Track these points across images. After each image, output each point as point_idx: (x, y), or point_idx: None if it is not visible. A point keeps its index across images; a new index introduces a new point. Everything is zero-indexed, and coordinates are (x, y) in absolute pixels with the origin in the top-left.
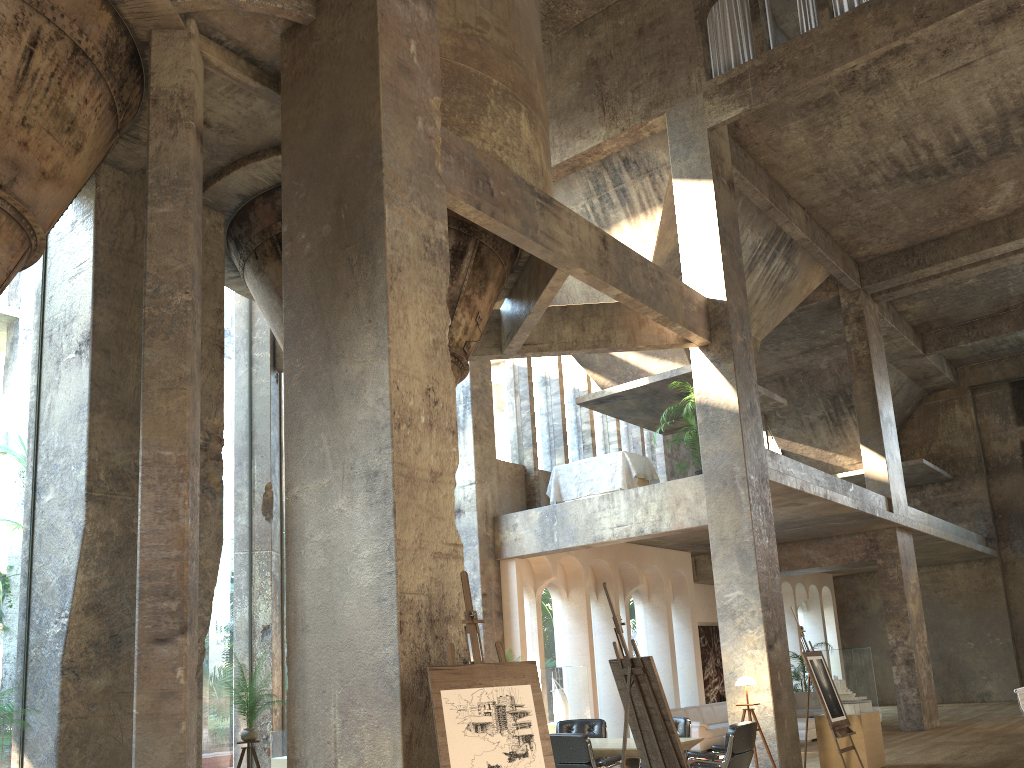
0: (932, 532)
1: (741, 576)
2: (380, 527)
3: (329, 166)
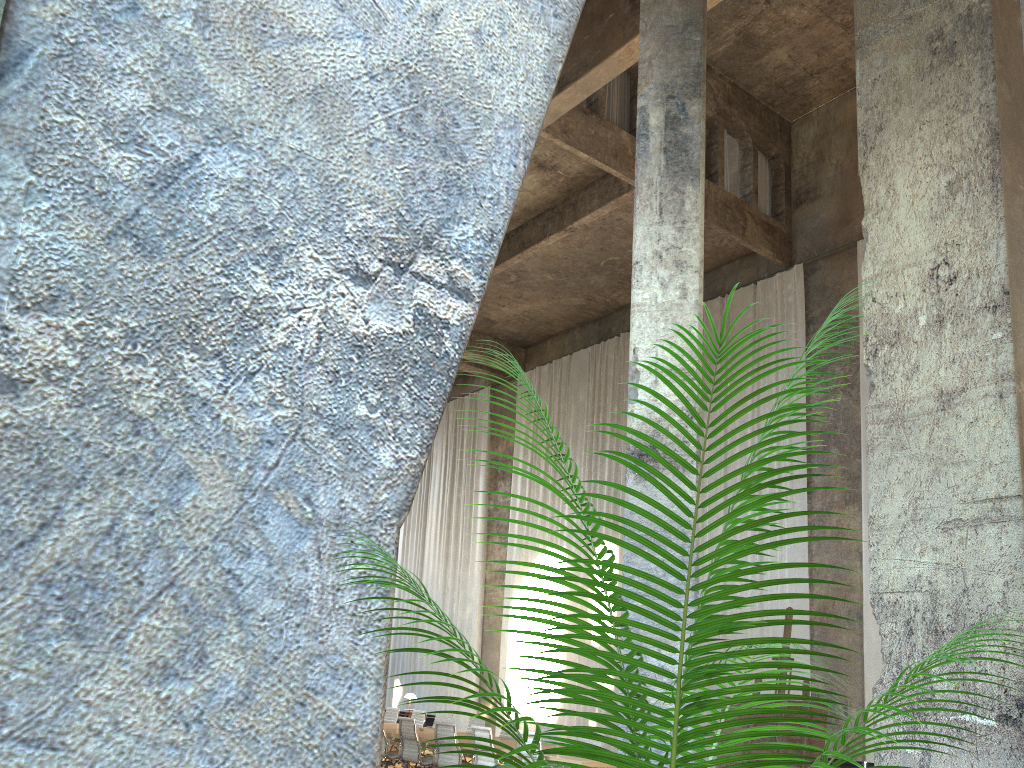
0: None
1: None
2: None
3: None
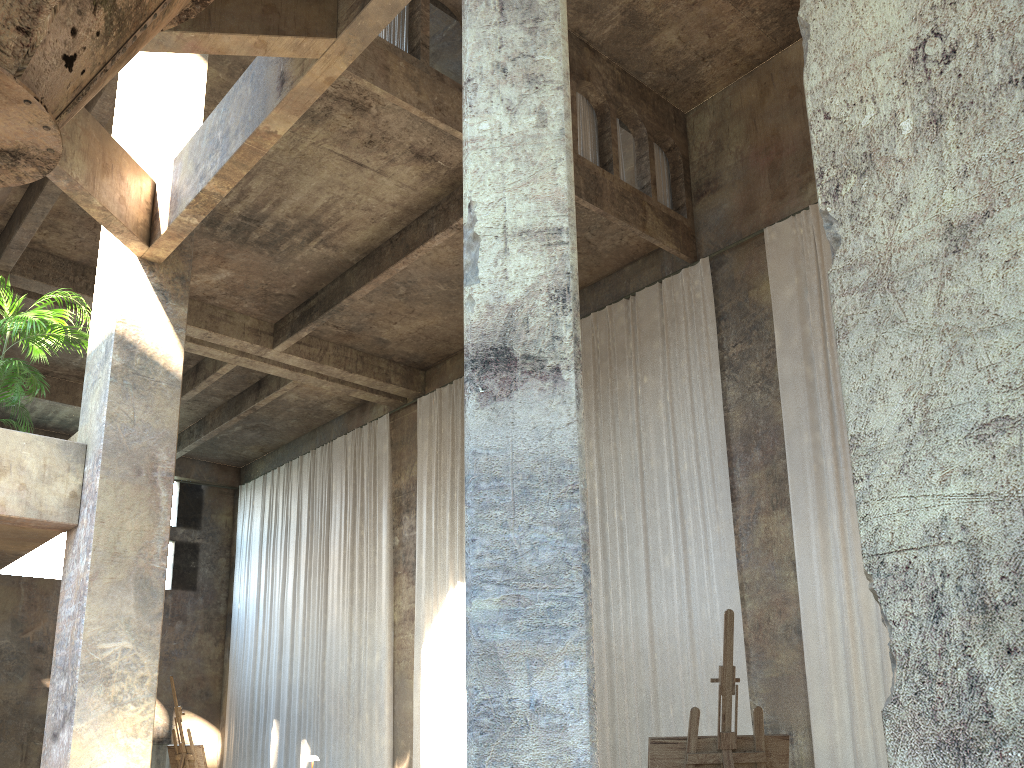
0: None
1: (135, 619)
2: None
3: None
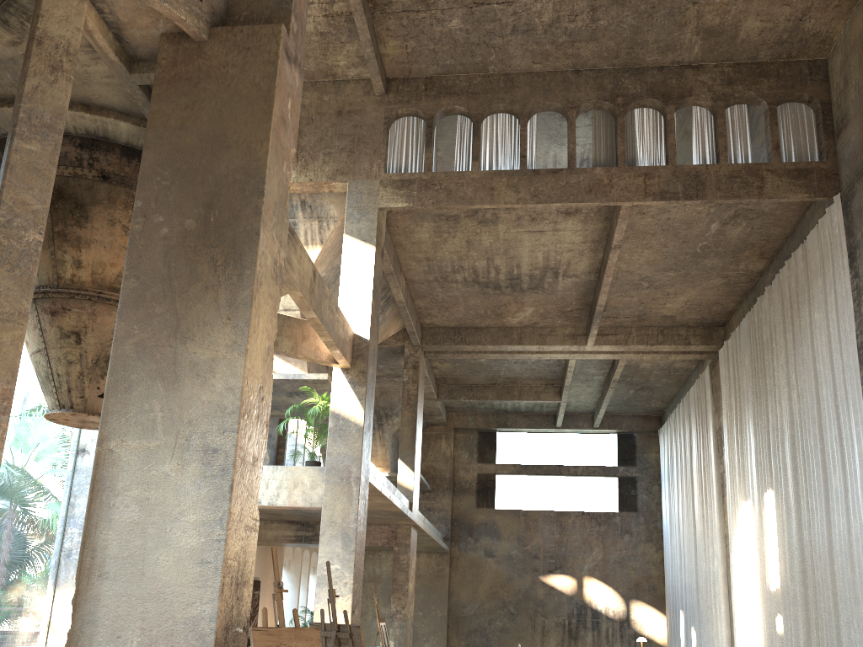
0: (428, 531)
1: (341, 553)
2: (213, 498)
3: (203, 171)
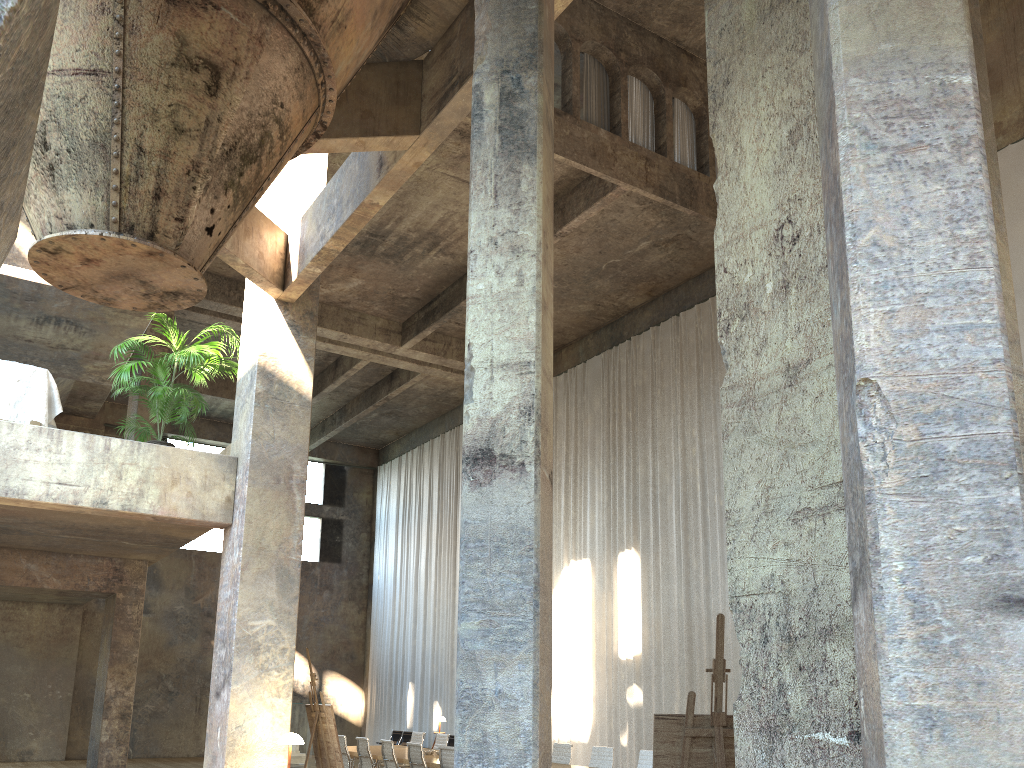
0: None
1: (277, 601)
2: None
3: None
